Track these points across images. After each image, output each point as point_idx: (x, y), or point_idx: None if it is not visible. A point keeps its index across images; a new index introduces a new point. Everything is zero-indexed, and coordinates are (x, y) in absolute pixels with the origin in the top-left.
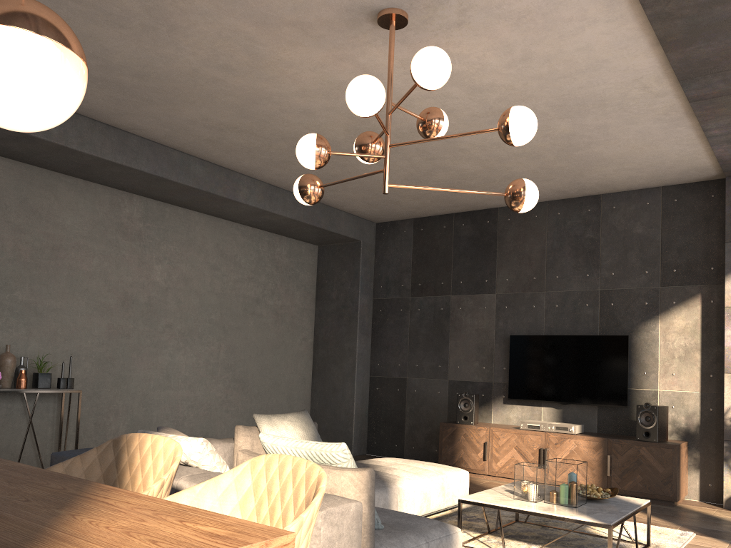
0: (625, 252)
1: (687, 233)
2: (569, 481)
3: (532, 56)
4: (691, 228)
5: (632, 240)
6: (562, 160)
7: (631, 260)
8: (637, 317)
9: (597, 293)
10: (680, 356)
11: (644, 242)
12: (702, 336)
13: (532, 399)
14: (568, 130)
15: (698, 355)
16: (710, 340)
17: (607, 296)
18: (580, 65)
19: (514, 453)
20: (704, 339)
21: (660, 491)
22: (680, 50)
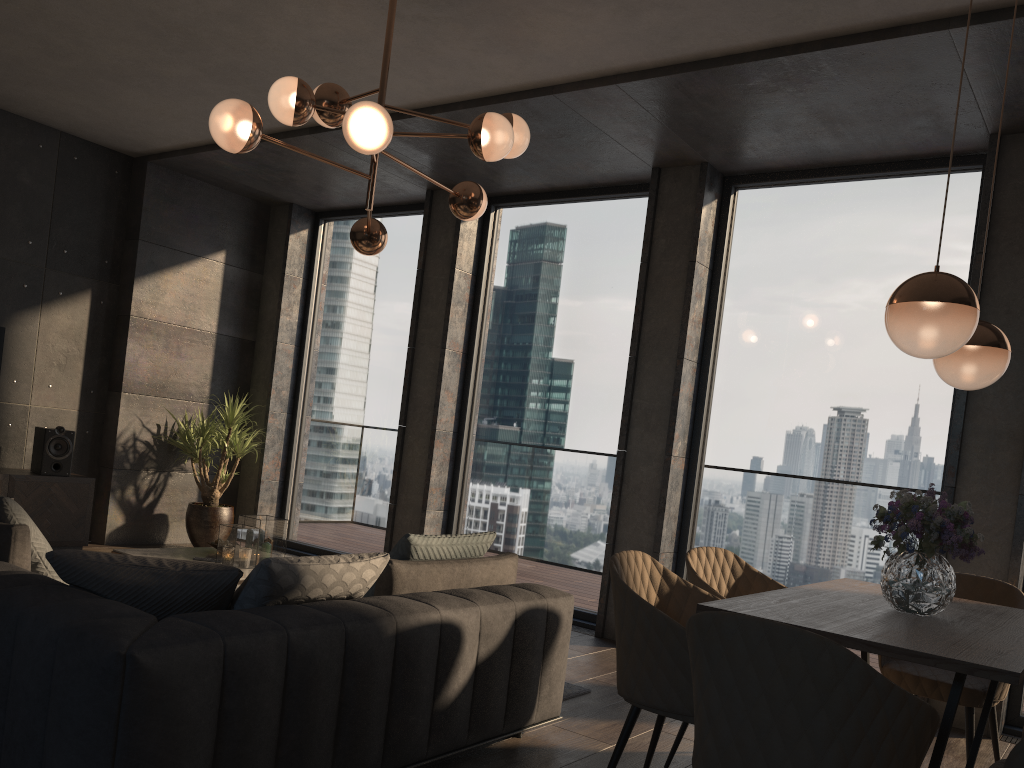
0: (4, 205)
1: (85, 208)
2: (280, 538)
3: (345, 54)
4: (90, 203)
5: (16, 190)
6: (67, 72)
7: (11, 219)
8: (12, 303)
9: None
10: (61, 364)
11: (32, 199)
12: (88, 343)
13: None
14: (171, 75)
15: (81, 366)
16: (96, 349)
17: None
18: (340, 78)
19: None
20: (90, 347)
21: (71, 536)
22: (406, 125)
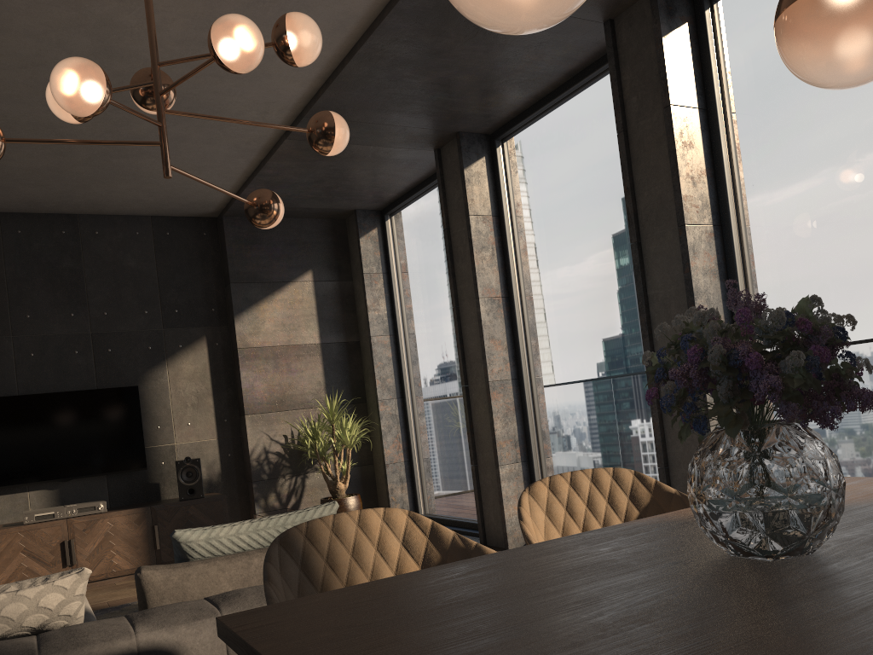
0: (118, 288)
1: (185, 271)
2: None
3: None
4: (188, 266)
5: (125, 274)
6: (89, 164)
7: (126, 298)
8: (142, 364)
9: (88, 337)
10: (194, 403)
11: (140, 277)
12: (213, 380)
13: (16, 484)
14: (143, 132)
15: (211, 401)
16: (221, 384)
17: (103, 340)
18: None
19: (22, 559)
20: (215, 383)
21: None
22: (339, 91)
